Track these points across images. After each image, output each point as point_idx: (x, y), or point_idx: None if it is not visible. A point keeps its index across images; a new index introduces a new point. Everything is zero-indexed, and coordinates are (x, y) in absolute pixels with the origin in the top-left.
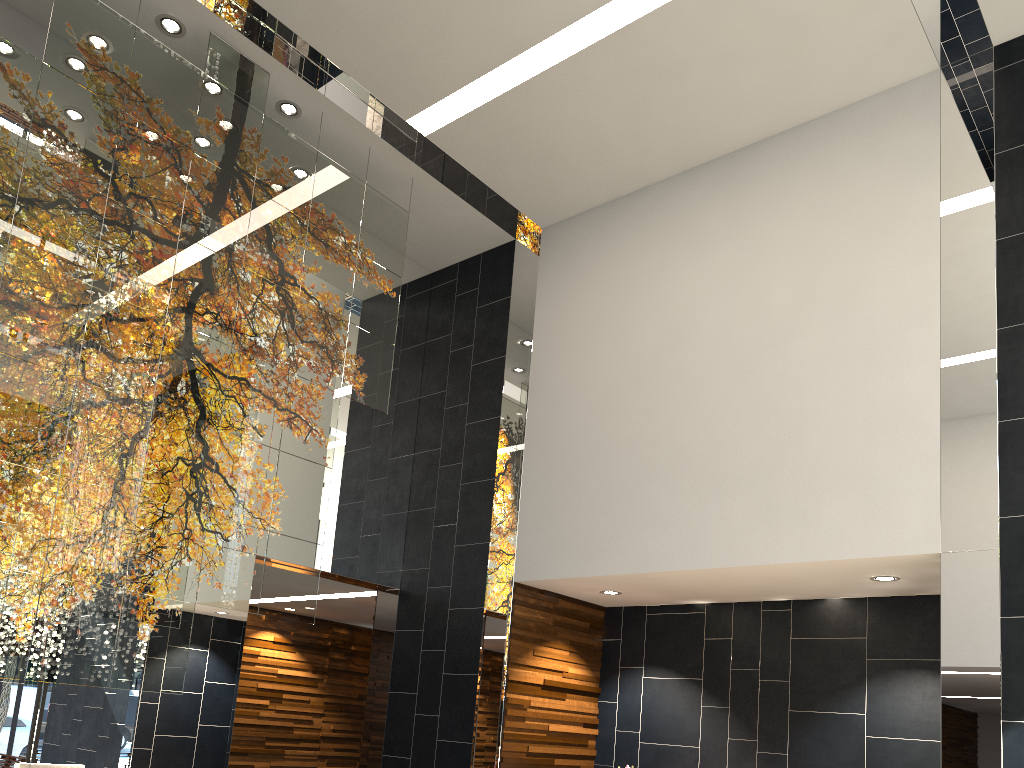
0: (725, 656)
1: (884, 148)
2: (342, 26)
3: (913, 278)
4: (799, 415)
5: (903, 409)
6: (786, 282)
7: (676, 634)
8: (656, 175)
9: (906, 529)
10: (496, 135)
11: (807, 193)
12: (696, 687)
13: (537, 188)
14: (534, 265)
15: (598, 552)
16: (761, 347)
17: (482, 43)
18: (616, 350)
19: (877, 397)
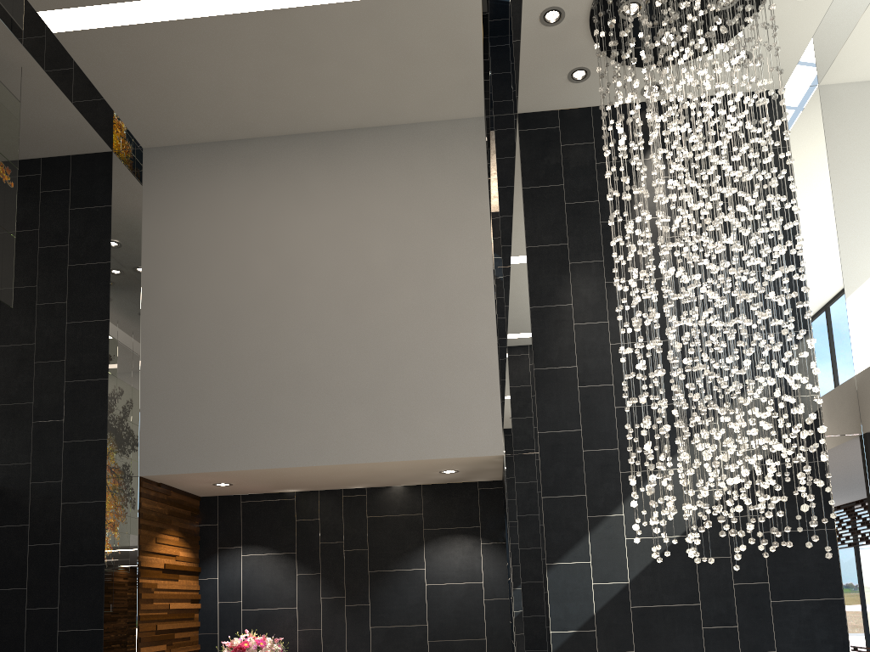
0: (315, 533)
1: (450, 163)
2: None
3: (475, 262)
4: (399, 350)
5: (474, 354)
6: (383, 246)
7: (270, 517)
8: (264, 131)
9: (481, 438)
10: (131, 56)
11: (395, 181)
12: (291, 560)
13: (153, 113)
14: (137, 181)
15: (230, 450)
16: (366, 294)
17: None
18: (234, 276)
19: (455, 343)
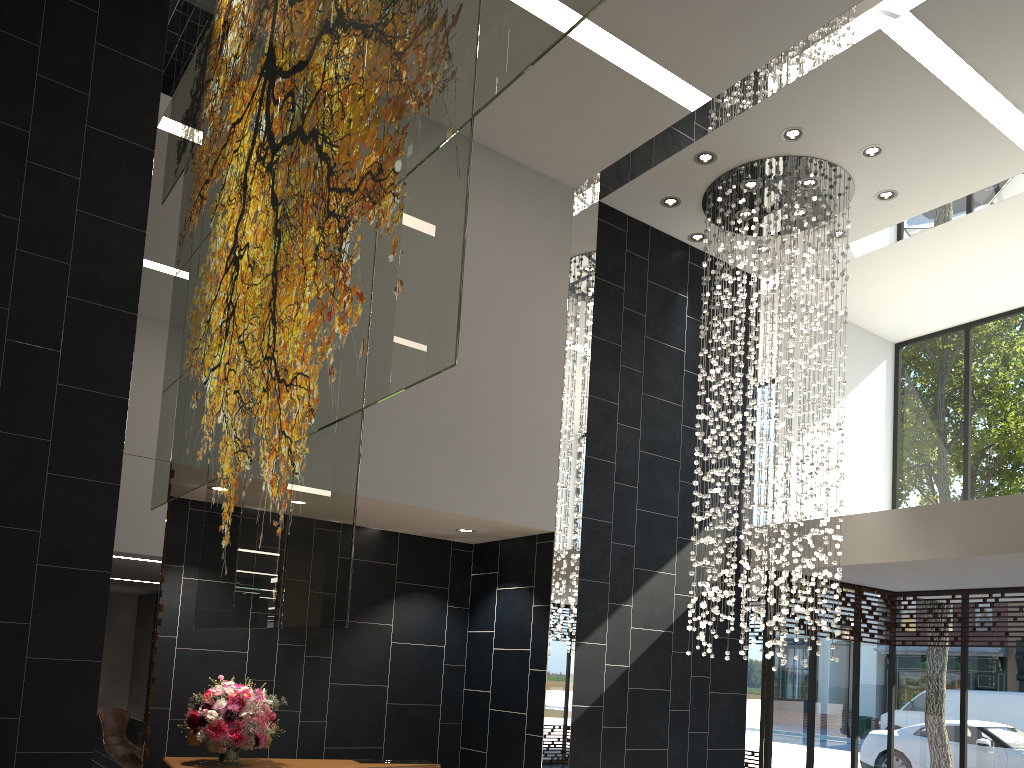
0: None
1: (542, 220)
2: None
3: (552, 332)
4: (480, 398)
5: (541, 425)
6: (476, 280)
7: None
8: None
9: (539, 510)
10: None
11: (494, 214)
12: None
13: None
14: None
15: None
16: None
17: None
18: None
19: (528, 409)
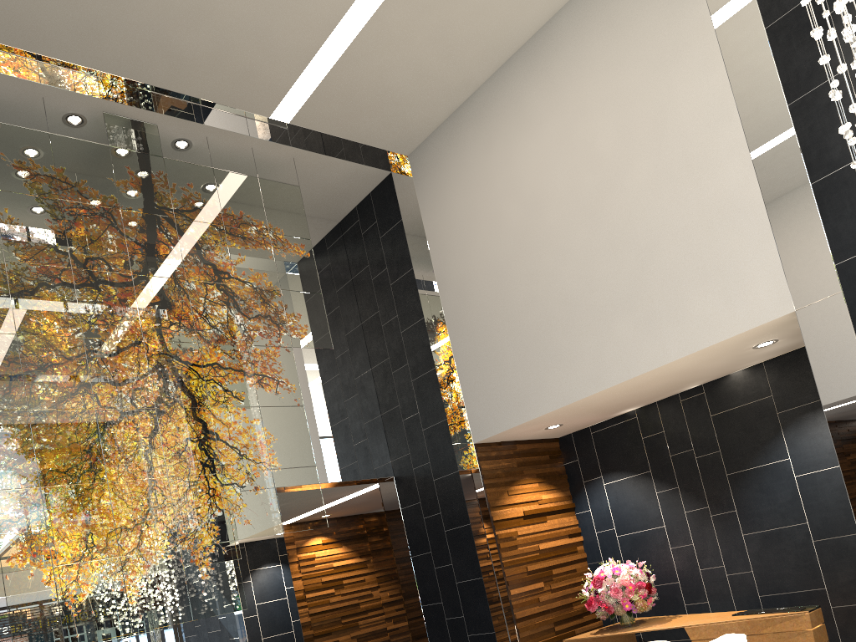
0: (663, 447)
1: None
2: (193, 68)
3: (706, 87)
4: (649, 236)
5: (730, 201)
6: (606, 129)
7: (619, 442)
8: (479, 79)
9: (761, 300)
10: (341, 100)
11: (601, 48)
12: (647, 479)
13: (390, 127)
14: (411, 187)
15: (529, 400)
16: (603, 190)
17: (300, 36)
18: (493, 233)
19: (706, 199)
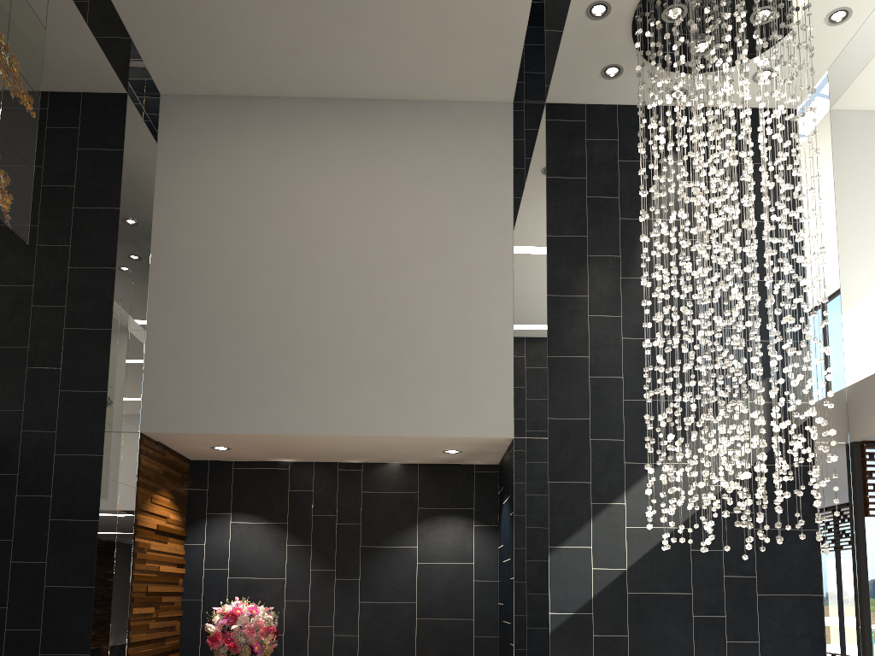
0: (308, 505)
1: (476, 144)
2: None
3: (496, 245)
4: (416, 326)
5: (490, 336)
6: (405, 221)
7: (263, 486)
8: (291, 91)
9: (492, 420)
10: None
11: (420, 156)
12: (282, 530)
13: (179, 58)
14: (153, 127)
15: (237, 413)
16: (385, 266)
17: None
18: (250, 235)
19: (472, 324)
